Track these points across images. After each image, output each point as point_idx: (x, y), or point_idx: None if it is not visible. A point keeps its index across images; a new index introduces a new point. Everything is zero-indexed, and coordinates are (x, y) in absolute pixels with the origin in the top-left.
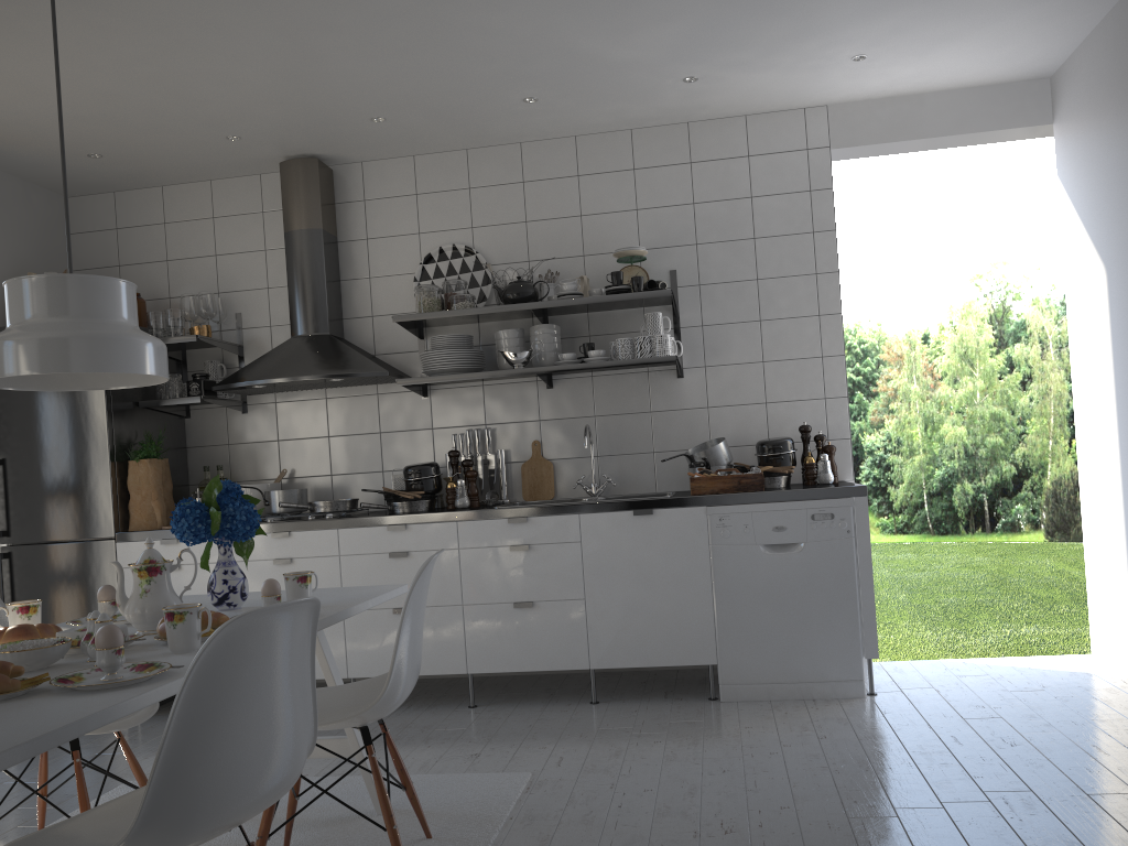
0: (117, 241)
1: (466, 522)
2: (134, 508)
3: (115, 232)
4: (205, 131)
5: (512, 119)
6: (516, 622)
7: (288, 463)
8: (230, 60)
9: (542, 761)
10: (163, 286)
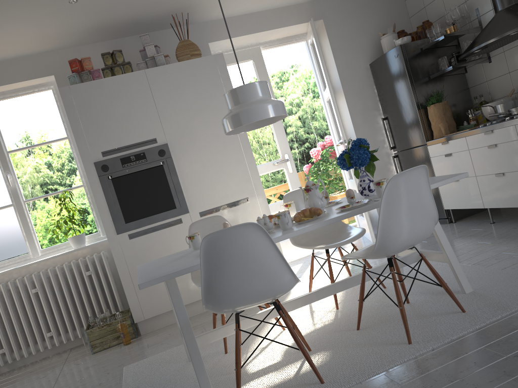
0: None
1: None
2: (433, 128)
3: None
4: None
5: None
6: None
7: (516, 84)
8: None
9: None
10: (442, 9)
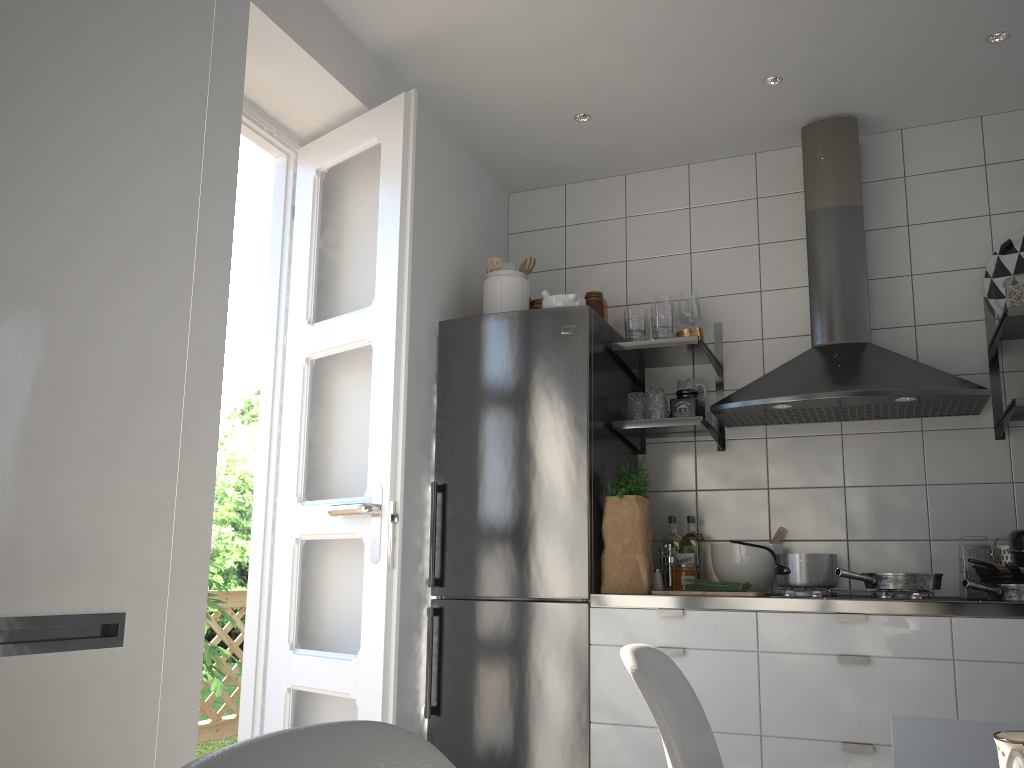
0: (564, 240)
1: None
2: (611, 561)
3: (562, 230)
4: (745, 67)
5: None
6: None
7: (781, 519)
8: None
9: None
10: (619, 292)
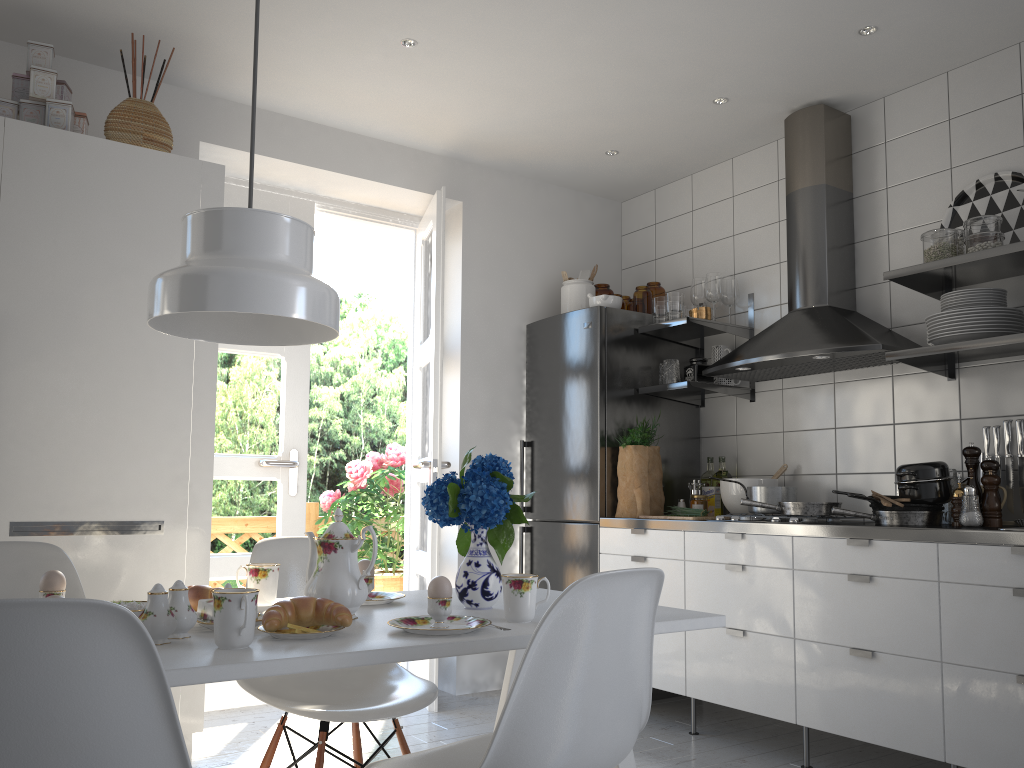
0: (654, 236)
1: (950, 546)
2: (620, 494)
3: (653, 228)
4: (688, 99)
5: None
6: (1020, 706)
7: (791, 457)
8: (652, 0)
9: None
10: (688, 274)
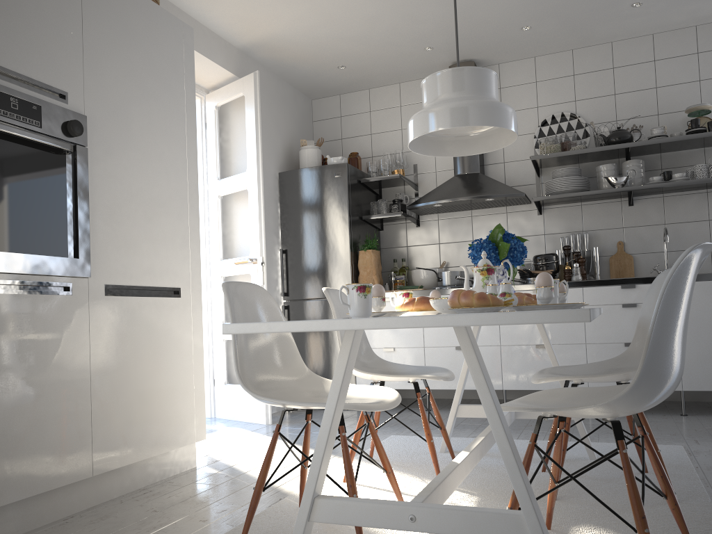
0: (340, 124)
1: (589, 288)
2: (362, 280)
3: (339, 119)
4: (414, 44)
5: (615, 22)
6: None
7: (445, 258)
8: None
9: (682, 441)
10: (368, 150)
